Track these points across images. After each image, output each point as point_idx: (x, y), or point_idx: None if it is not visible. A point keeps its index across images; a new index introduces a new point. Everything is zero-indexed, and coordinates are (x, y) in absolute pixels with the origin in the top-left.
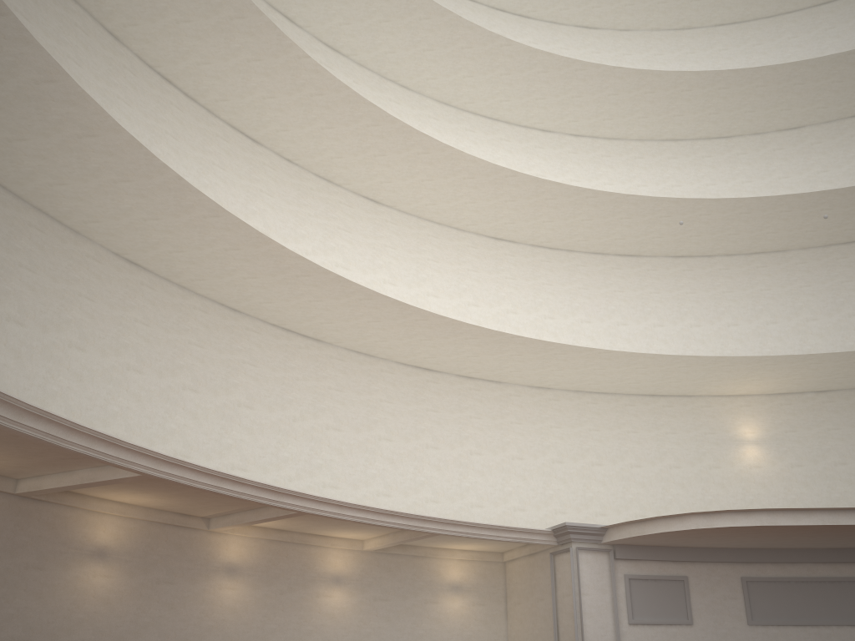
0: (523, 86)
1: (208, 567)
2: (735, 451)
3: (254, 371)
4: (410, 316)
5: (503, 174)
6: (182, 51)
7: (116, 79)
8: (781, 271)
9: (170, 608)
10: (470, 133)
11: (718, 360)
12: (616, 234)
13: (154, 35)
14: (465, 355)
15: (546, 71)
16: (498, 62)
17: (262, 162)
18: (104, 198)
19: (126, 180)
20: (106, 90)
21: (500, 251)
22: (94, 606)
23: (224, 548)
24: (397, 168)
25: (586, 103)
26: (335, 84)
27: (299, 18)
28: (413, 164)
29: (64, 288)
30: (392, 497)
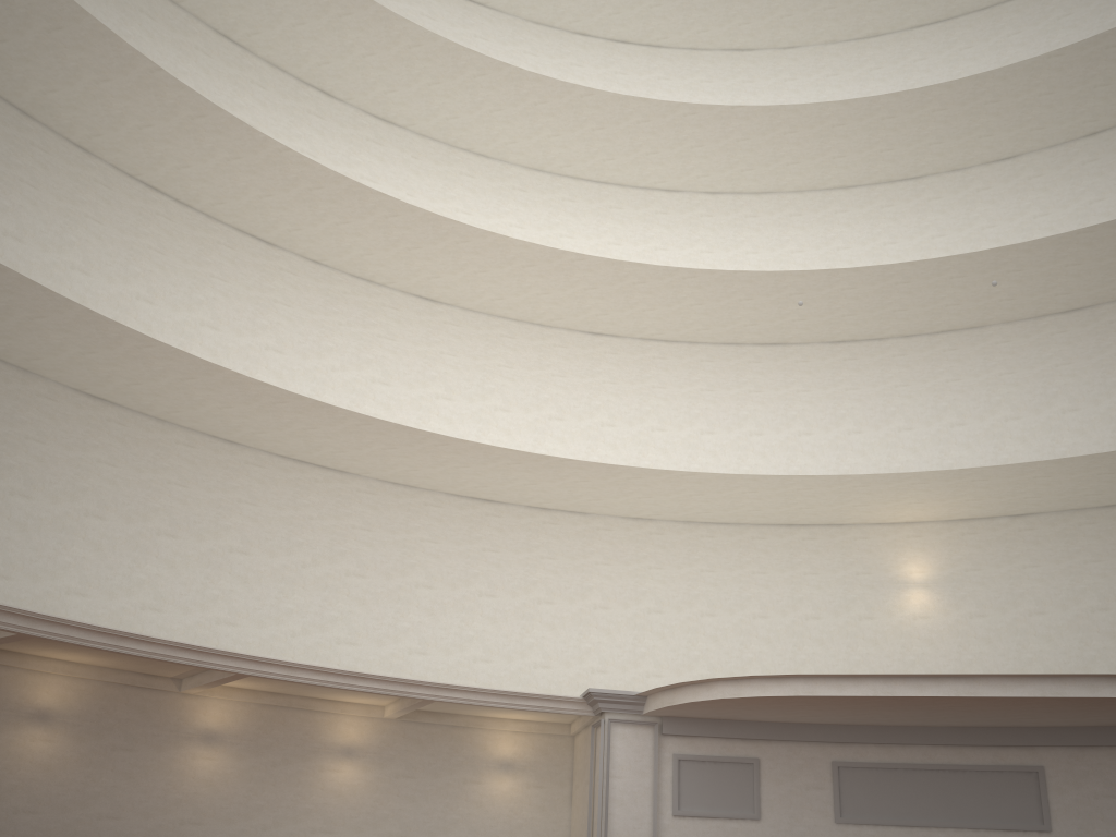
0: (626, 140)
1: (179, 733)
2: (895, 597)
3: (253, 511)
4: (426, 441)
5: (567, 259)
6: (156, 156)
7: (84, 196)
8: (975, 355)
9: (128, 777)
10: (568, 203)
11: (844, 480)
12: (743, 319)
13: (122, 143)
14: (521, 483)
15: (647, 120)
16: (585, 115)
17: (279, 267)
18: (31, 335)
19: (40, 316)
20: (70, 210)
21: (598, 349)
22: (31, 772)
23: (201, 713)
24: (439, 260)
25: (712, 153)
26: (330, 175)
27: (337, 91)
28: (456, 254)
29: (7, 431)
30: (428, 656)
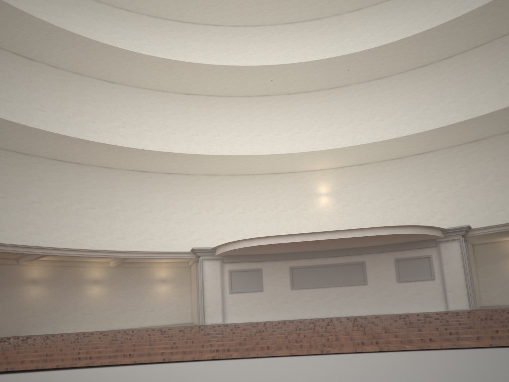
0: (193, 3)
1: (21, 281)
2: (315, 200)
3: (40, 184)
4: (115, 149)
5: (170, 62)
6: None
7: None
8: (345, 98)
9: (1, 301)
10: (170, 32)
11: (292, 155)
12: (250, 85)
13: None
14: (159, 164)
15: None
16: None
17: (37, 70)
18: None
19: None
20: None
21: (189, 101)
22: None
23: (29, 272)
24: (112, 65)
25: (233, 8)
26: (56, 28)
27: None
28: (120, 62)
29: None
30: (126, 239)
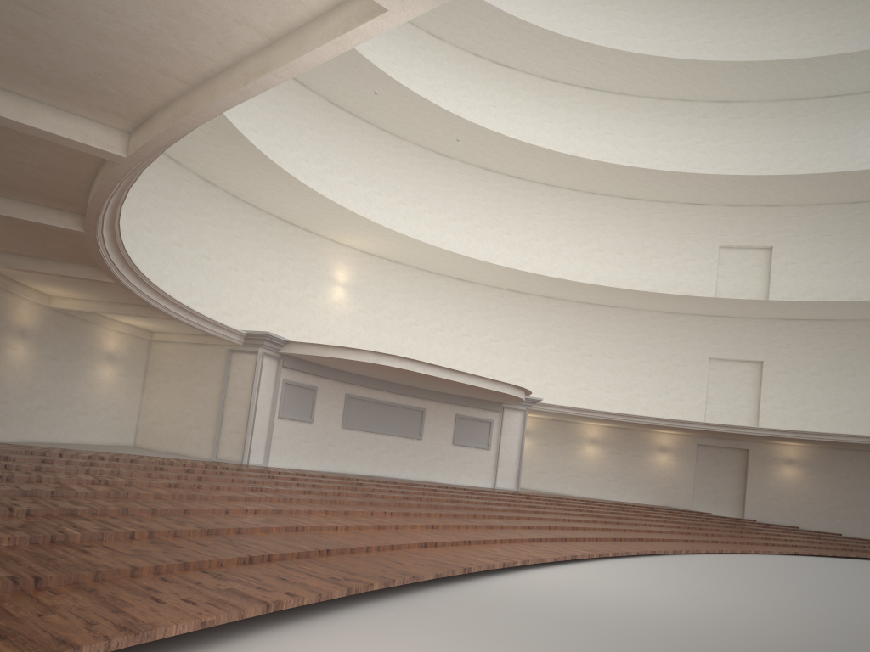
0: None
1: None
2: (328, 288)
3: None
4: None
5: None
6: None
7: None
8: (395, 154)
9: None
10: None
11: (363, 221)
12: None
13: None
14: None
15: None
16: None
17: None
18: None
19: None
20: None
21: None
22: None
23: None
24: None
25: None
26: None
27: None
28: None
29: None
30: None
